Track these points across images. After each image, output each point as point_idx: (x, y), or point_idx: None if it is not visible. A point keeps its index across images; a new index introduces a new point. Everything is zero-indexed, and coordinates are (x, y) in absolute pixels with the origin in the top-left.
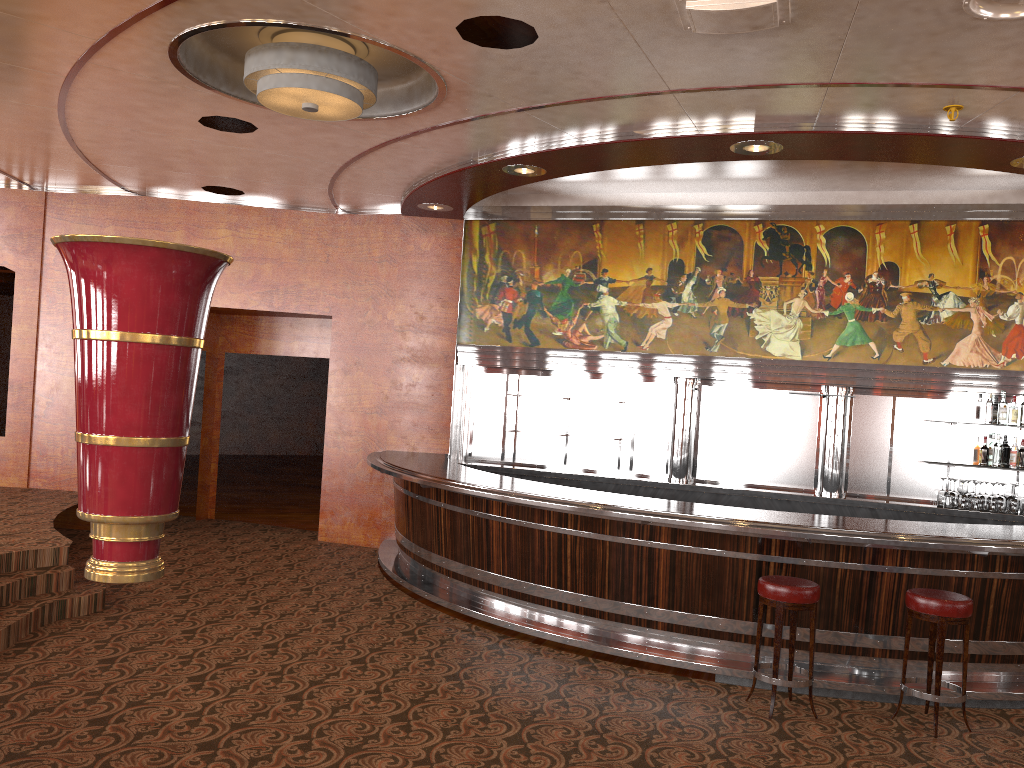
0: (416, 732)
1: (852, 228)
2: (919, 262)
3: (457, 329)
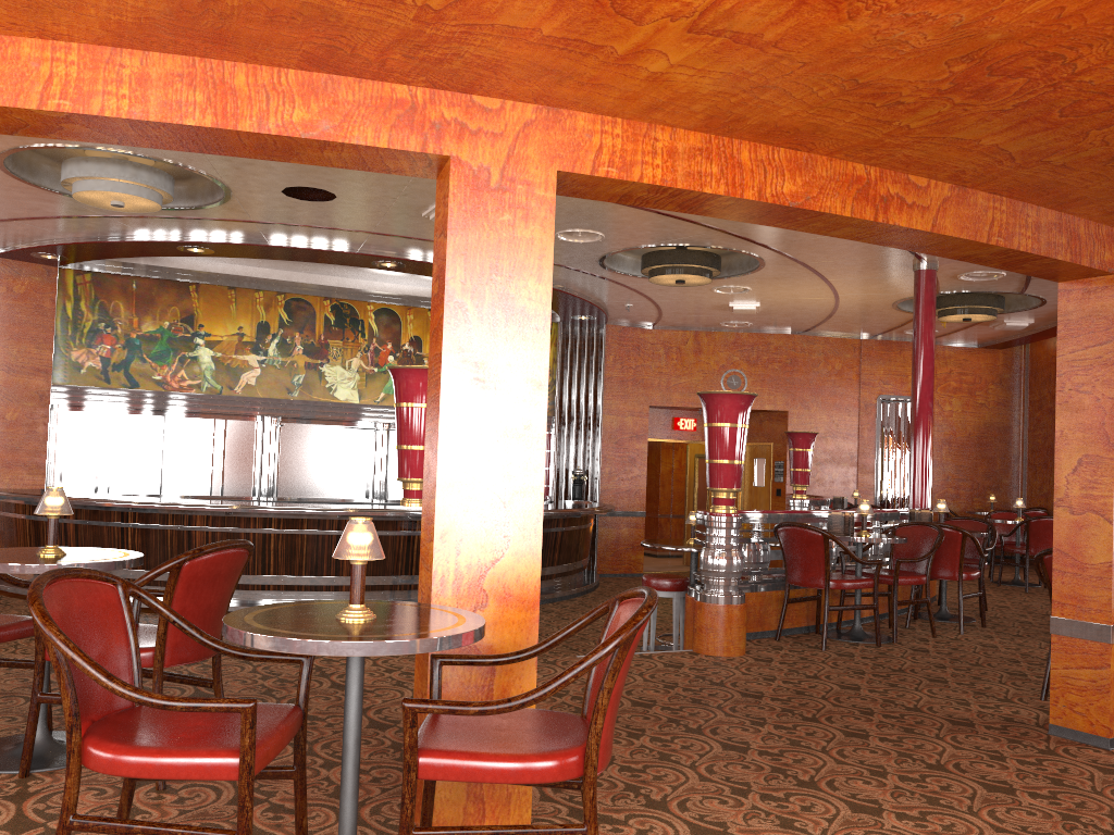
0: None
1: (392, 309)
2: None
3: (53, 370)
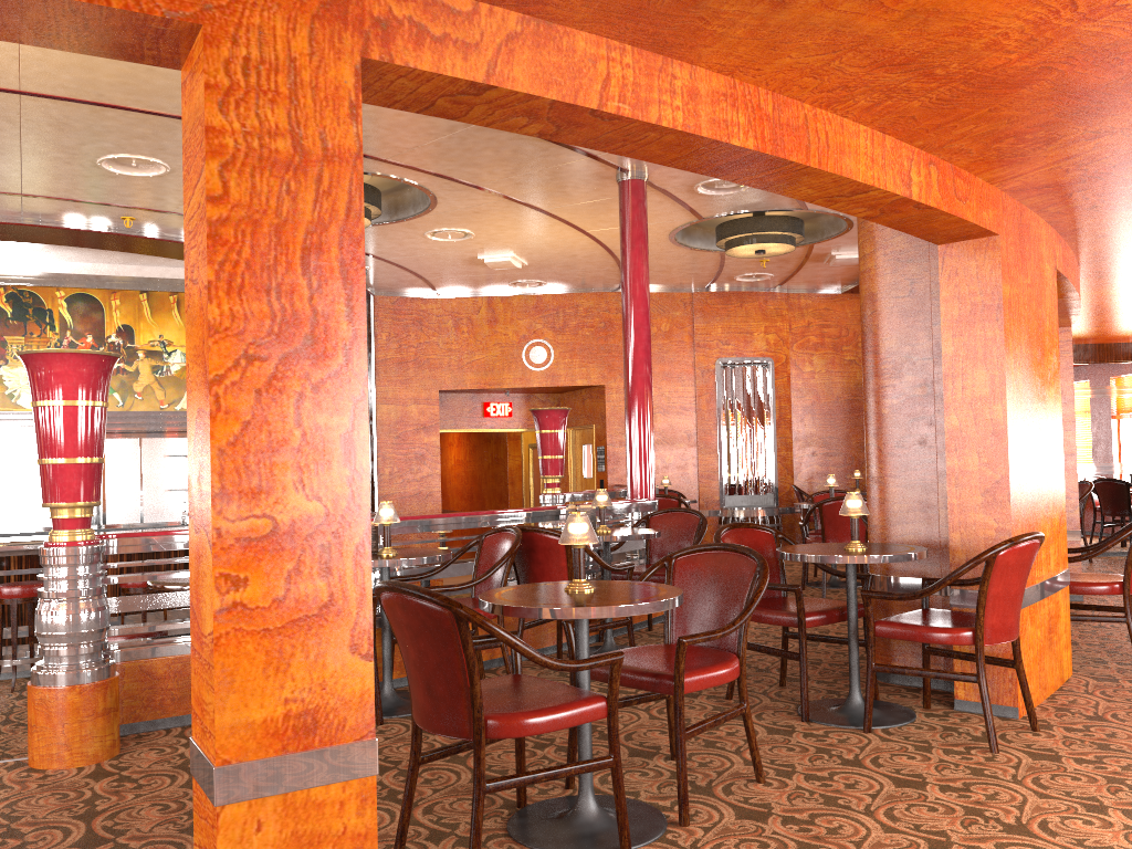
0: None
1: (91, 295)
2: (151, 325)
3: None
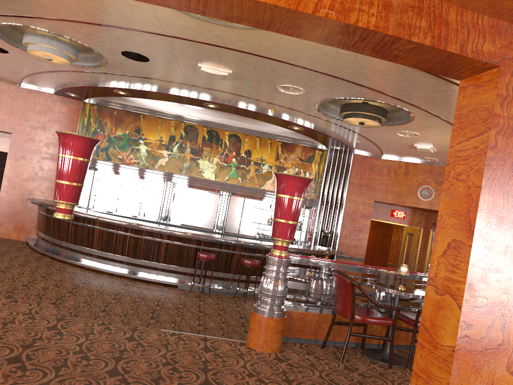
0: (78, 296)
1: (238, 135)
2: (258, 151)
3: None
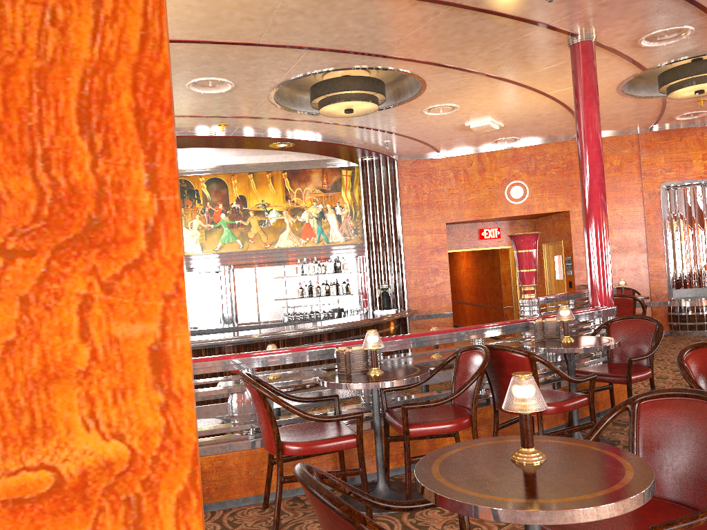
0: None
1: (219, 178)
2: (256, 194)
3: None
